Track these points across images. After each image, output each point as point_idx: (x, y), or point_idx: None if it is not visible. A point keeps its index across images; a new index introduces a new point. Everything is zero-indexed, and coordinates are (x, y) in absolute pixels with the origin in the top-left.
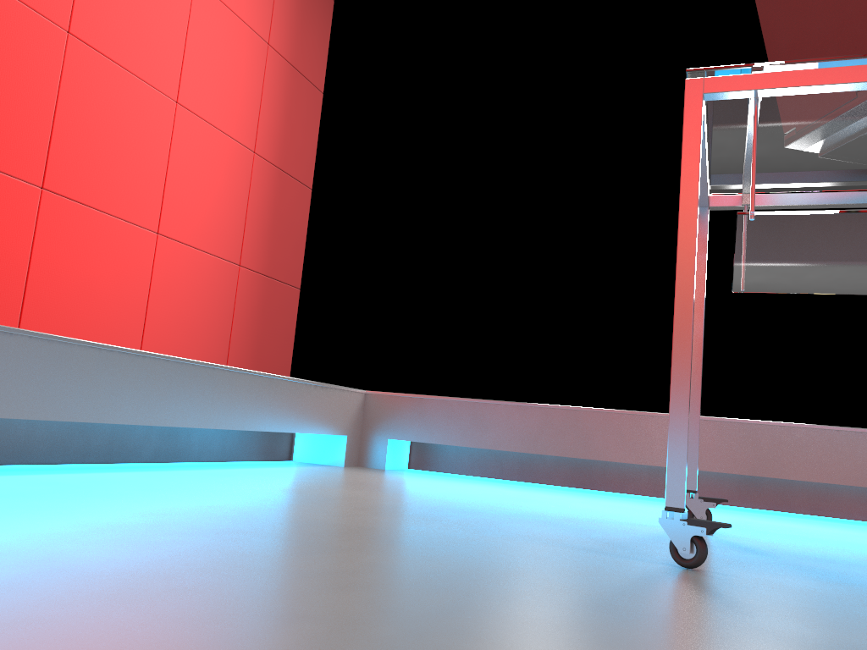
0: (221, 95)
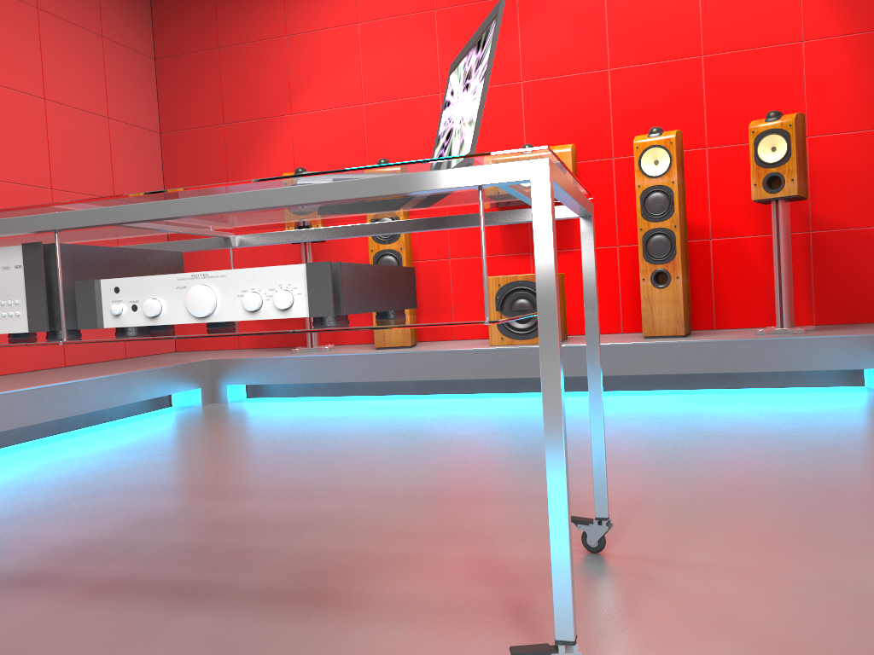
0: None
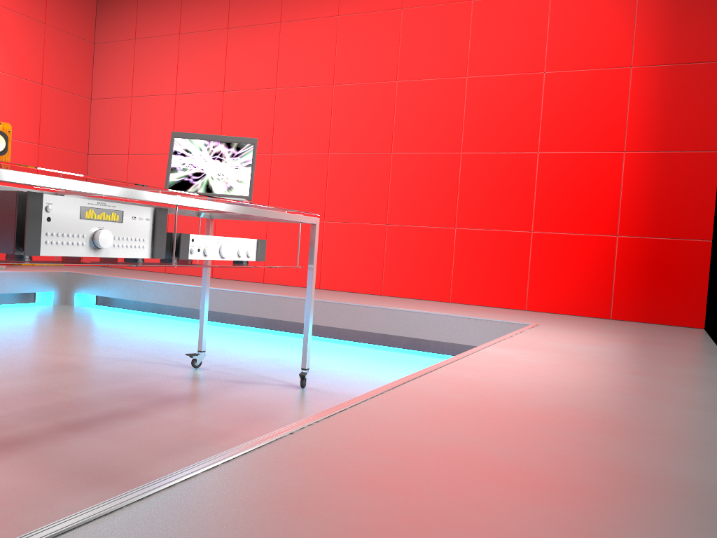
0: (579, 129)
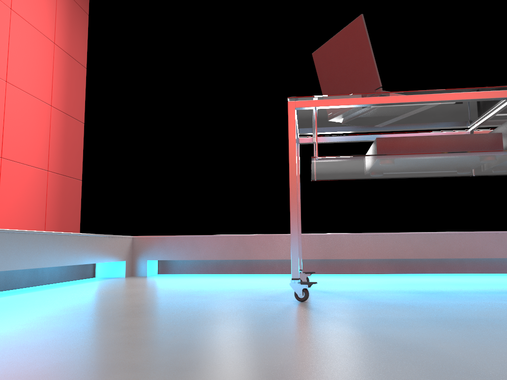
0: (30, 75)
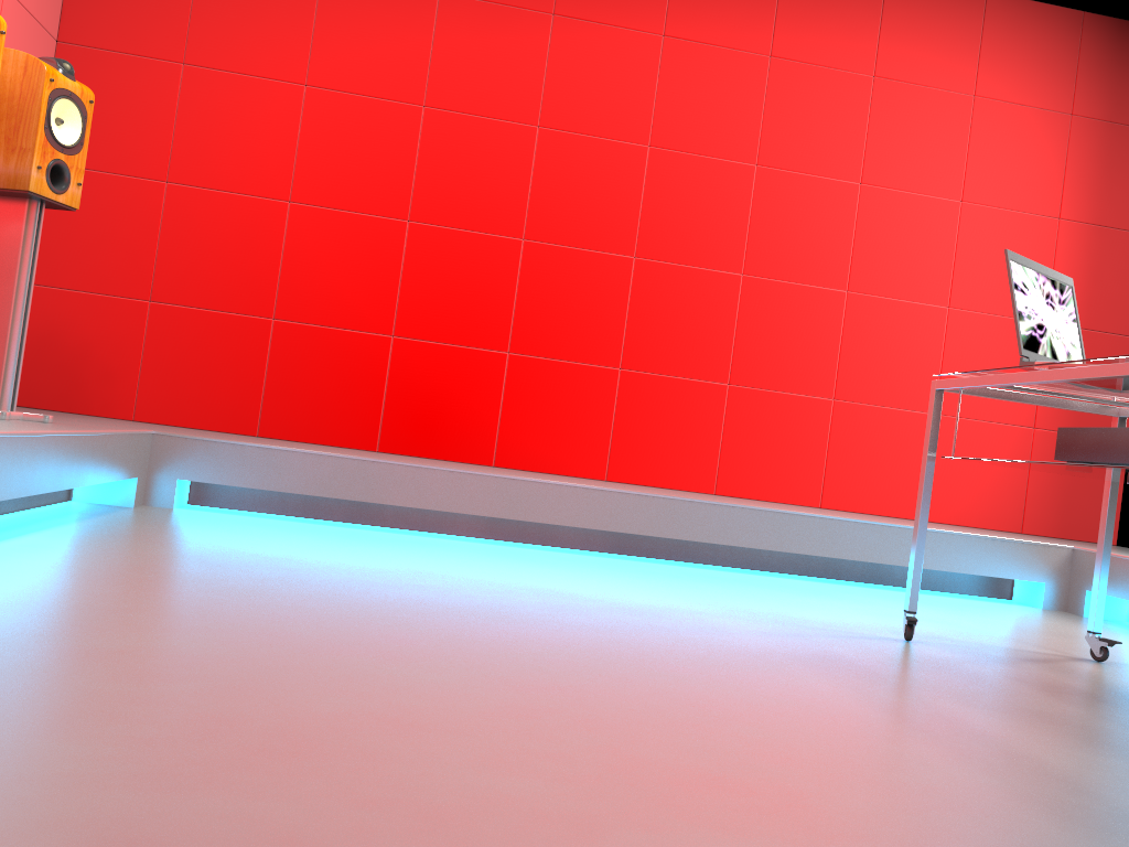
0: (998, 285)
